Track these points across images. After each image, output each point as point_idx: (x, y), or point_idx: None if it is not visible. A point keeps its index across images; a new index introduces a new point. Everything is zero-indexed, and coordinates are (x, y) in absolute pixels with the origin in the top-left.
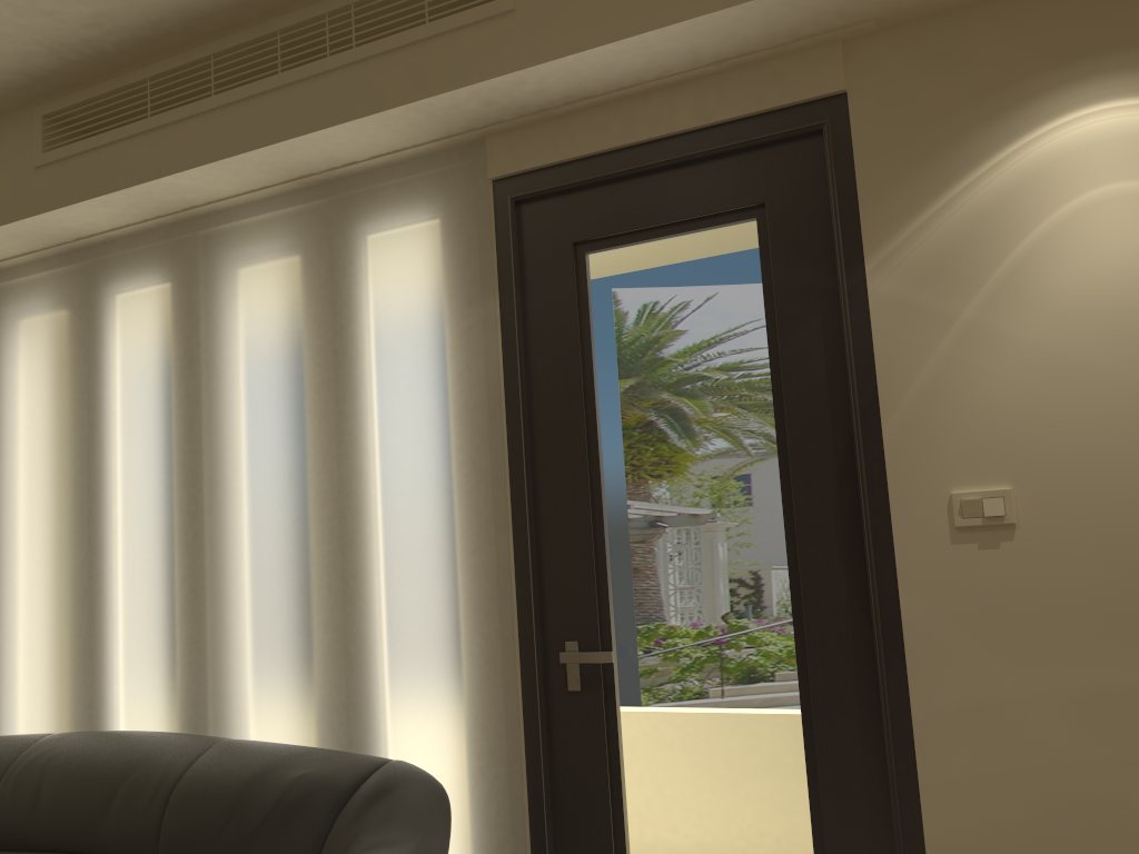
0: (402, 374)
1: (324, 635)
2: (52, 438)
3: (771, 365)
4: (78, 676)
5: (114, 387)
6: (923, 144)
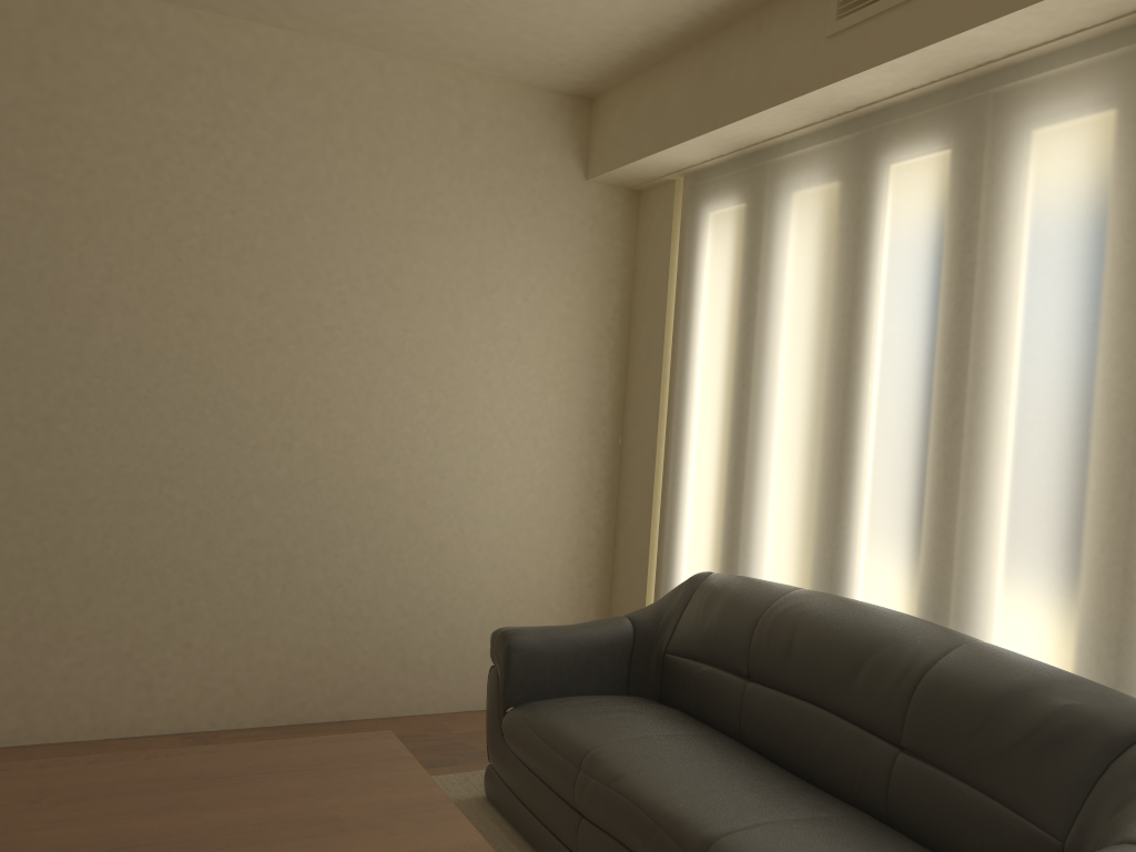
0: None
1: (1099, 554)
2: (816, 309)
3: None
4: (823, 539)
5: (880, 261)
6: None
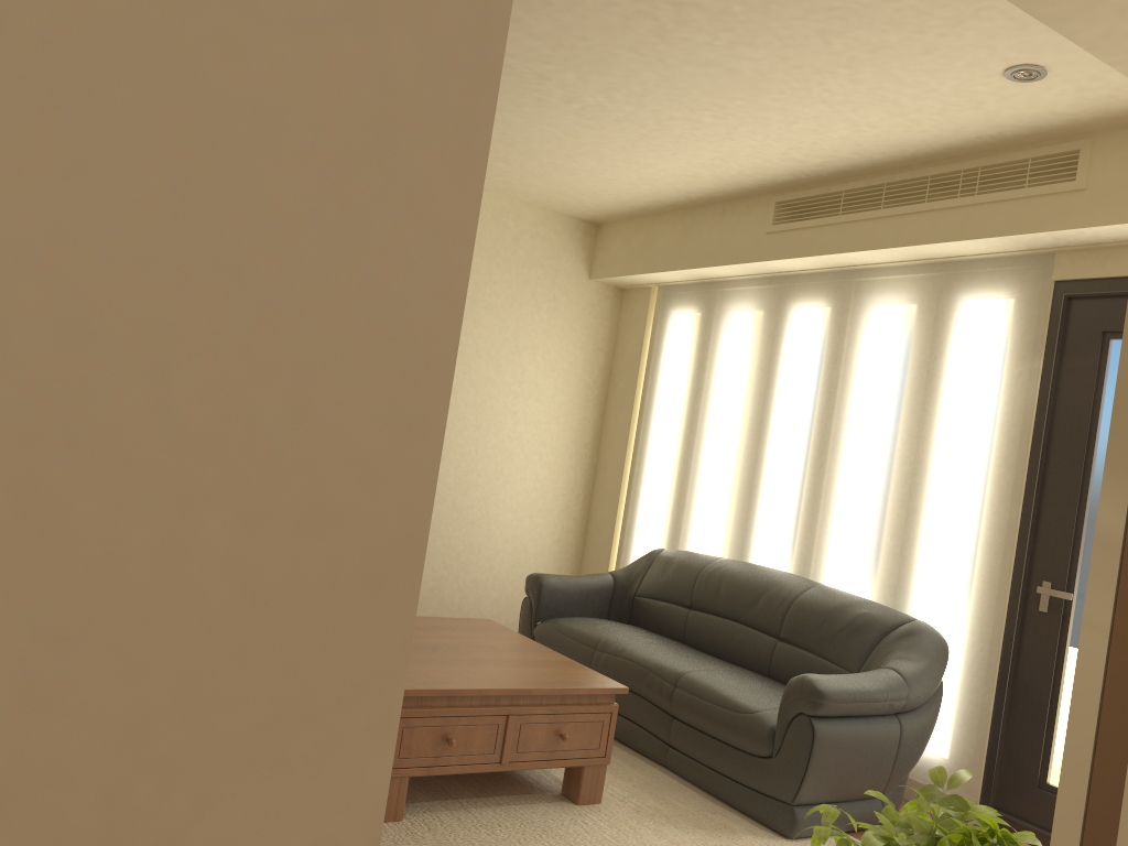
0: (968, 394)
1: (889, 541)
2: (743, 389)
3: None
4: (737, 530)
5: (785, 366)
6: None
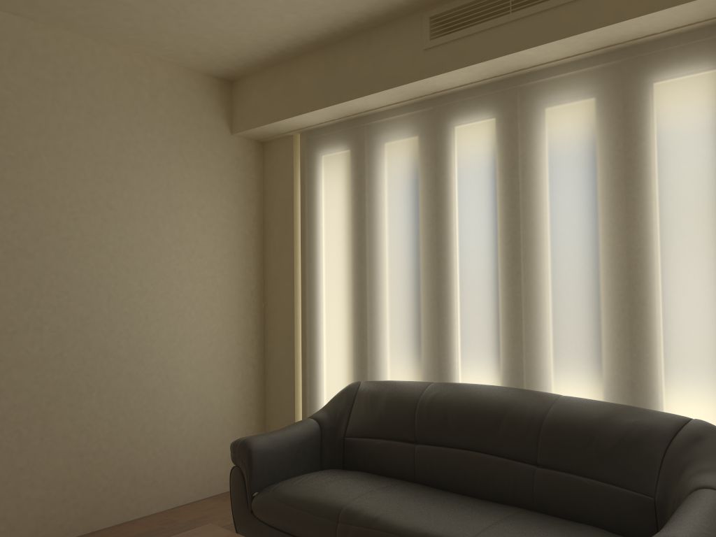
0: (685, 174)
1: (617, 338)
2: (413, 213)
3: None
4: (433, 351)
5: (457, 182)
6: None
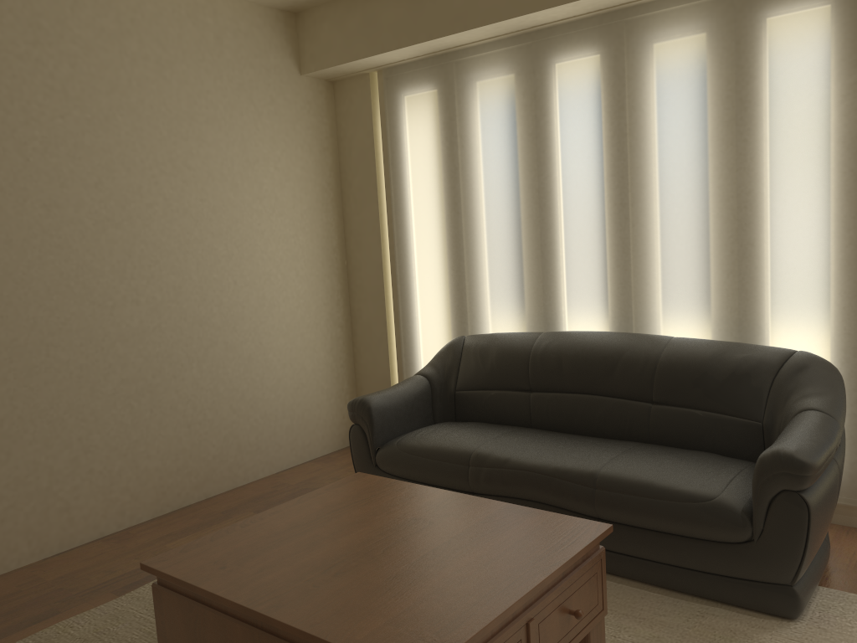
0: (796, 114)
1: (726, 279)
2: (512, 158)
3: None
4: (538, 301)
5: (560, 125)
6: None
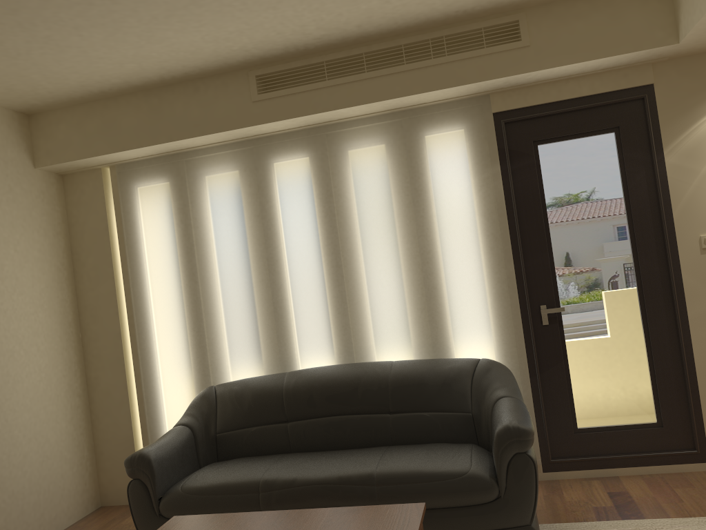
0: (453, 198)
1: (421, 314)
2: (244, 235)
3: (623, 190)
4: (275, 348)
5: (282, 208)
6: (685, 105)
